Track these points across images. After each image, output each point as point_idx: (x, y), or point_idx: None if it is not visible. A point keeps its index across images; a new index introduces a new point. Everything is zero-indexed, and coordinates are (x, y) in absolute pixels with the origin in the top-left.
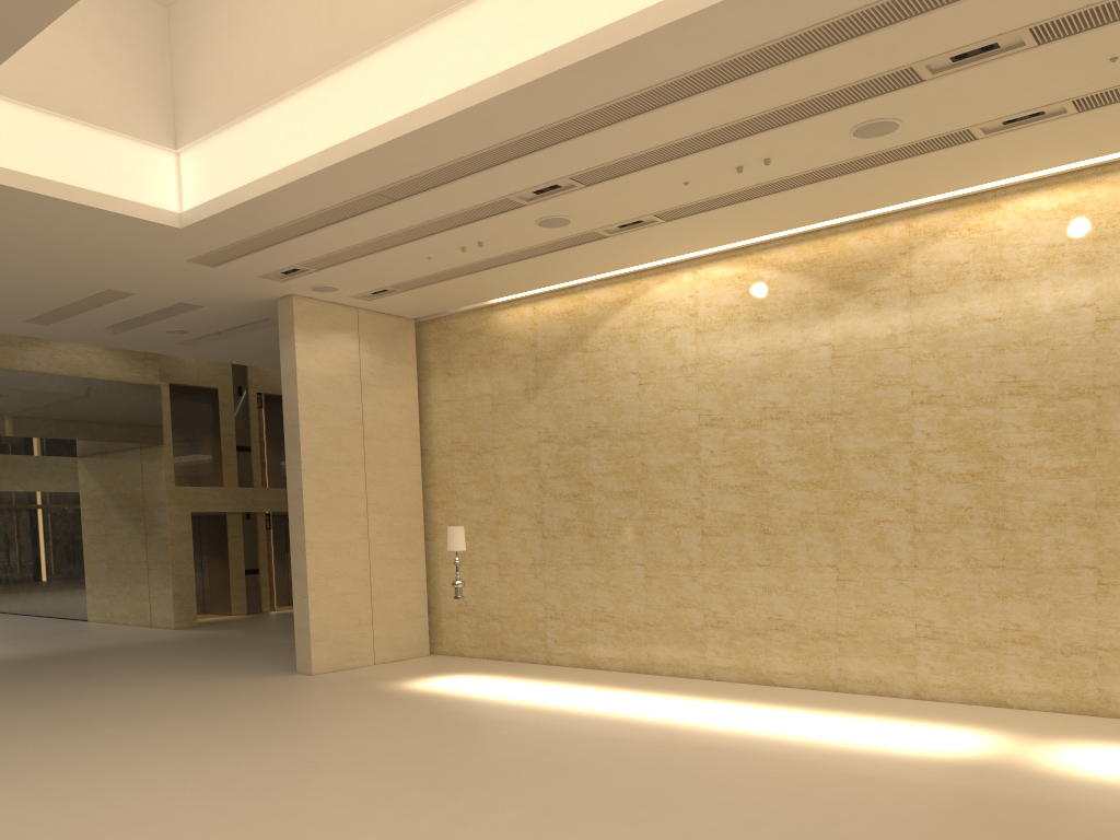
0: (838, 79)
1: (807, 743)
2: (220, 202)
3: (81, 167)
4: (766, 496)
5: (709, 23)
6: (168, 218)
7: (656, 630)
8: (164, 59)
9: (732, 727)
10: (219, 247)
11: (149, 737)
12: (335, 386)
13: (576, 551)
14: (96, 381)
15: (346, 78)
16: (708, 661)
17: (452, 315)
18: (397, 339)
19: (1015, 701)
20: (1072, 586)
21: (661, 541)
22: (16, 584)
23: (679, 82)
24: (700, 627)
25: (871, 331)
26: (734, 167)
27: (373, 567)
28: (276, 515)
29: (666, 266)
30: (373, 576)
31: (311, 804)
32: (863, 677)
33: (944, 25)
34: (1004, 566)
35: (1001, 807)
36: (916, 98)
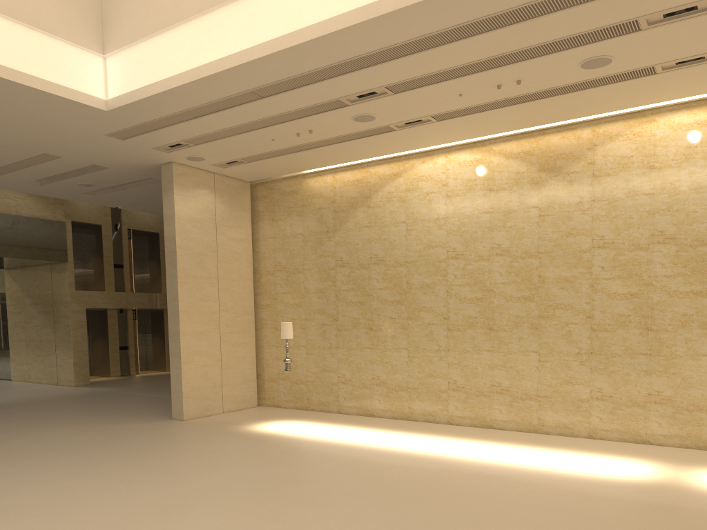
0: (587, 25)
1: (539, 470)
2: (138, 93)
3: (38, 63)
4: (492, 305)
5: None
6: (98, 103)
7: (415, 392)
8: None
9: (483, 459)
10: (130, 126)
11: (86, 468)
12: (199, 225)
13: (361, 339)
14: (22, 217)
15: (237, 7)
16: (449, 412)
17: (276, 180)
18: (239, 195)
19: (655, 440)
20: (695, 367)
21: (419, 334)
22: None
23: (482, 21)
24: (445, 390)
25: (566, 199)
26: (495, 85)
27: (223, 348)
28: (138, 310)
29: (427, 152)
30: (222, 354)
31: (224, 520)
32: (554, 424)
33: None
34: (651, 353)
35: (691, 517)
36: (630, 42)
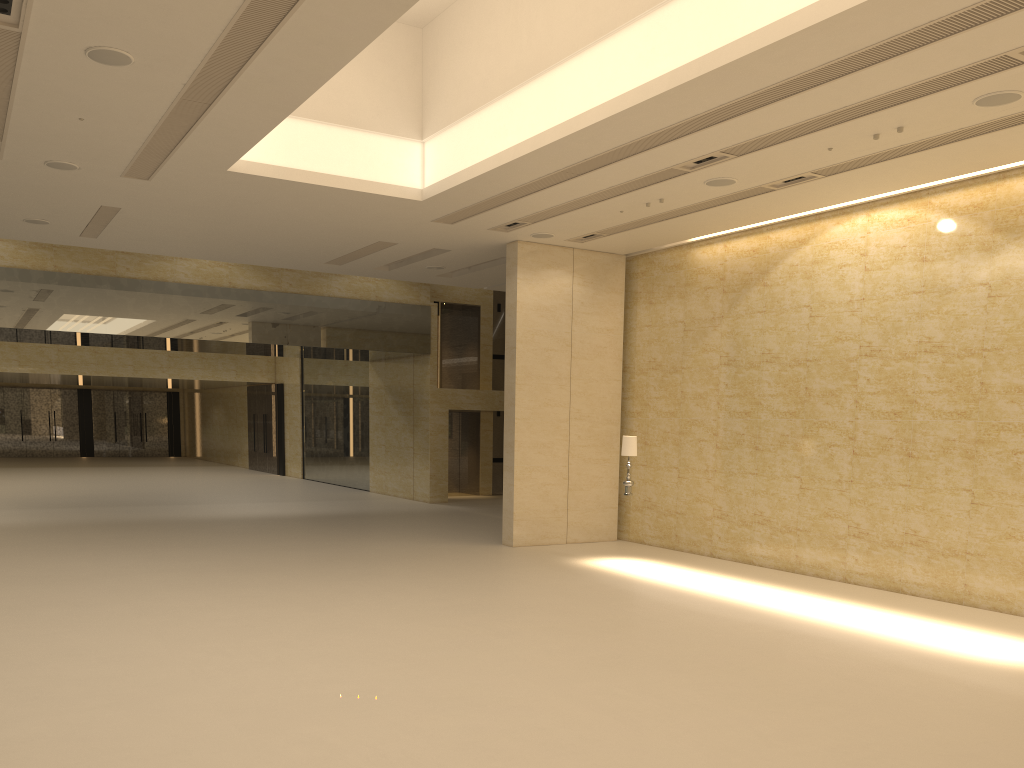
0: (936, 69)
1: (881, 639)
2: (448, 182)
3: (351, 162)
4: (913, 422)
5: (792, 46)
6: (413, 193)
7: (805, 535)
8: (417, 70)
9: (826, 620)
10: (452, 211)
11: (374, 577)
12: (548, 315)
13: (743, 462)
14: (381, 303)
15: (535, 87)
16: (847, 566)
17: (657, 251)
18: (608, 273)
19: None
20: None
21: (816, 458)
22: (322, 459)
23: (787, 84)
24: (843, 536)
25: None
26: (871, 135)
27: (571, 464)
28: None
29: (843, 209)
30: (570, 472)
31: (457, 630)
32: (986, 594)
33: (1018, 25)
34: None
35: (999, 703)
36: None
